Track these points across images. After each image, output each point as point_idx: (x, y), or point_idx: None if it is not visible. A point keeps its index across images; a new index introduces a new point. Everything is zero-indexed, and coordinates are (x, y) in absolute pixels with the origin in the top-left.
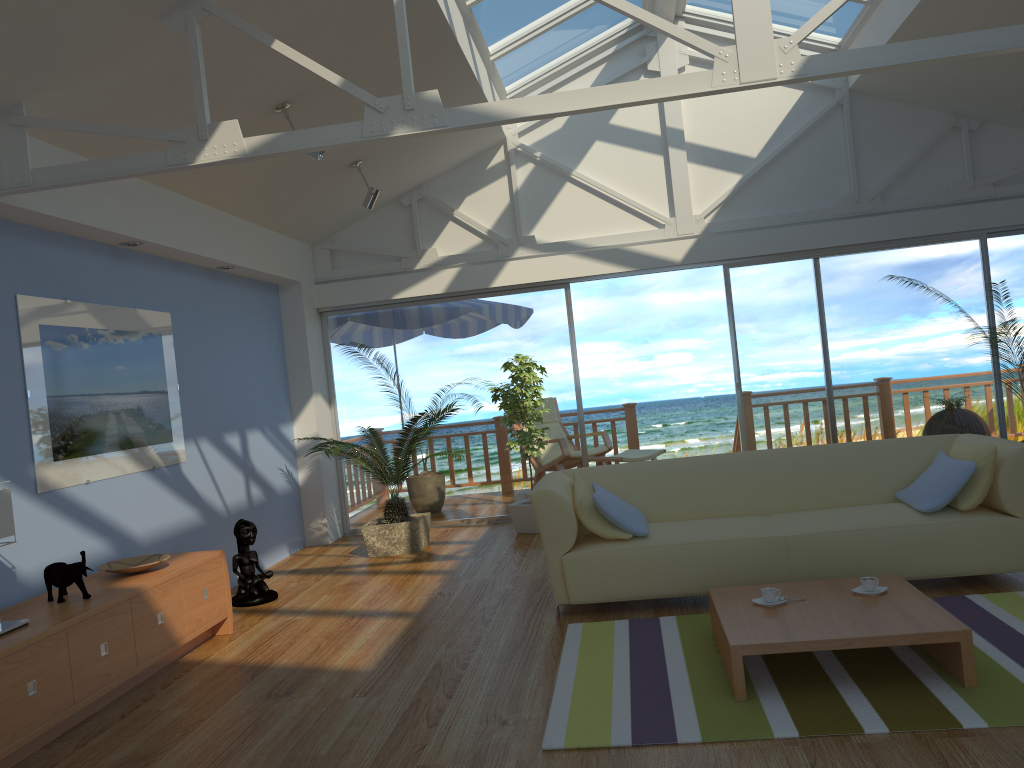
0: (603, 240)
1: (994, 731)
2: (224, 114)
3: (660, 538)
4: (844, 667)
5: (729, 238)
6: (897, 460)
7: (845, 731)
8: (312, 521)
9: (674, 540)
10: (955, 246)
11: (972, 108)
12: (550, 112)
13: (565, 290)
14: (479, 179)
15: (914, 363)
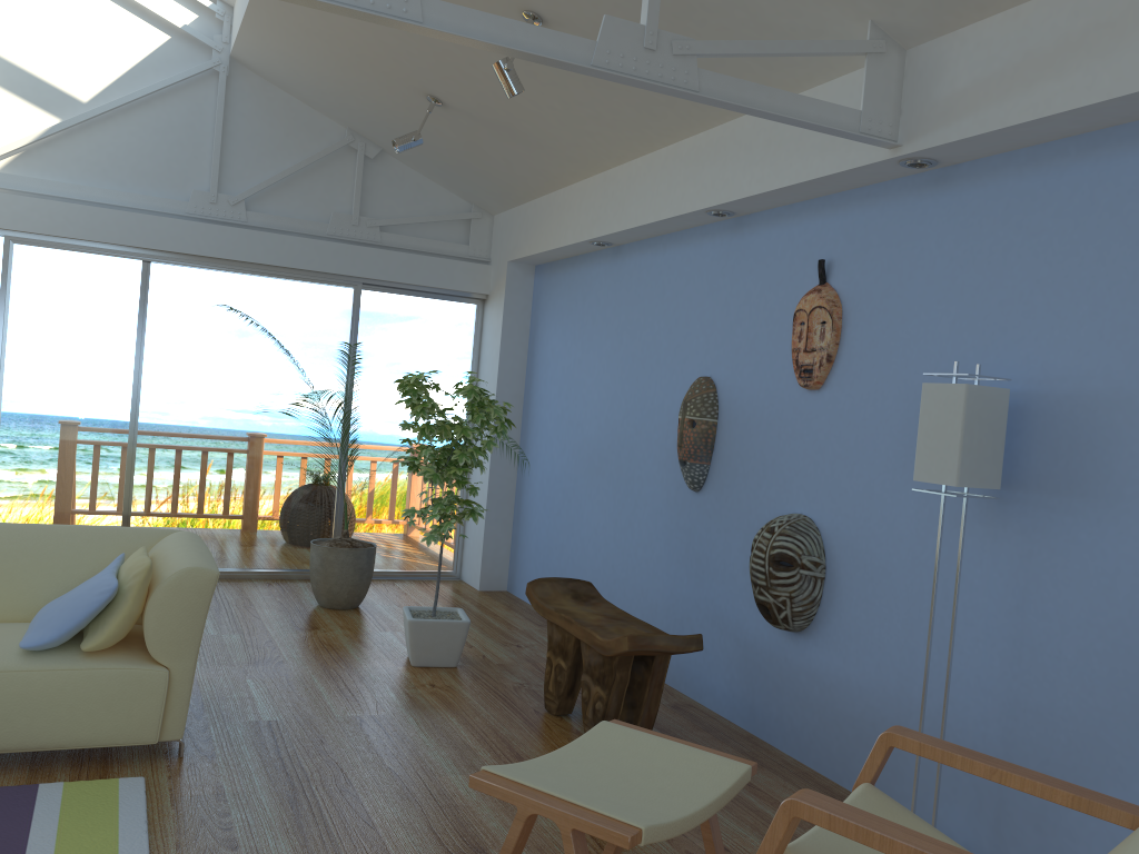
0: None
1: None
2: None
3: None
4: None
5: (20, 201)
6: (66, 559)
7: None
8: None
9: None
10: (325, 290)
11: (369, 130)
12: None
13: None
14: None
15: (250, 423)
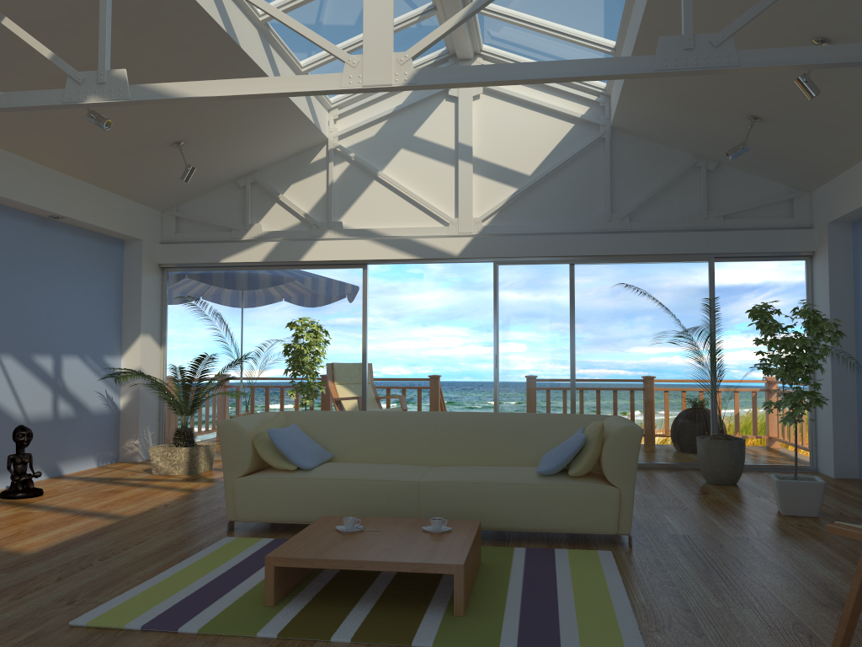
0: (397, 231)
1: None
2: (22, 84)
3: (319, 472)
4: (384, 590)
5: (500, 240)
6: (551, 431)
7: (315, 637)
8: (126, 441)
9: (328, 475)
10: (688, 265)
11: (707, 151)
12: (211, 95)
13: (363, 270)
14: (303, 171)
15: (645, 361)
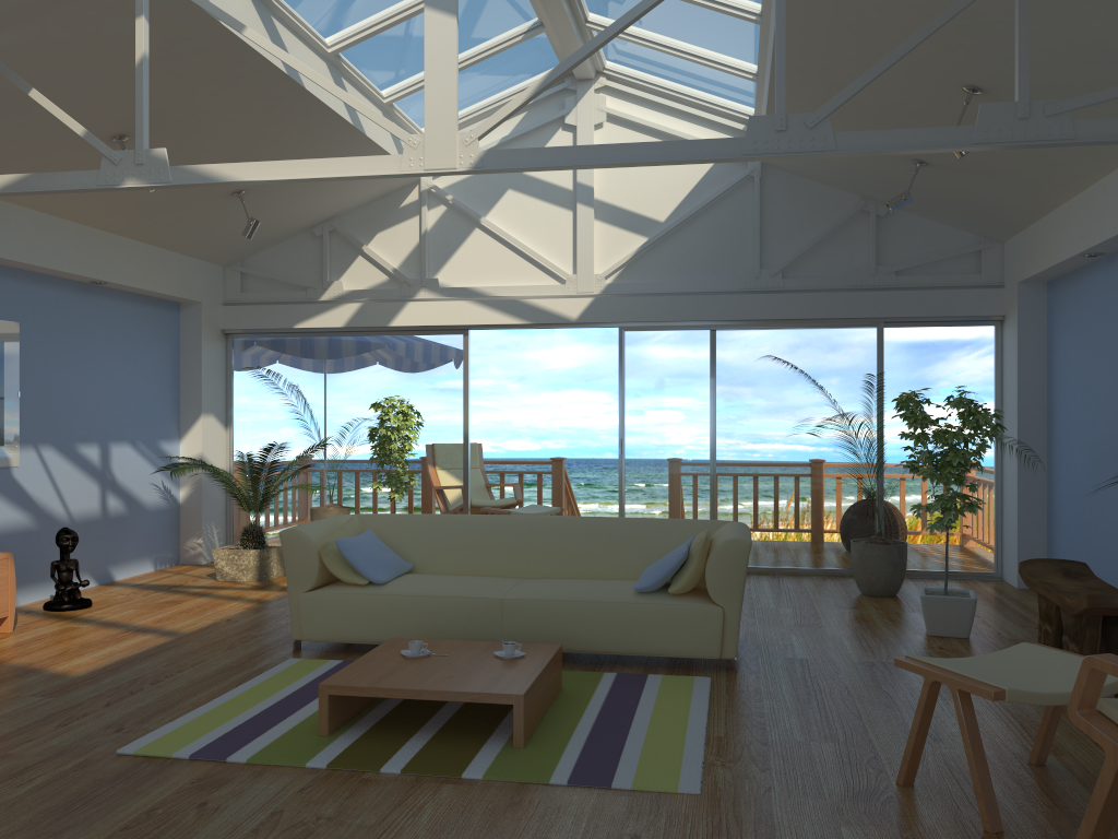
0: (504, 290)
1: (482, 783)
2: (54, 142)
3: (393, 587)
4: (448, 720)
5: (626, 301)
6: (661, 540)
7: (365, 768)
8: (188, 540)
9: (403, 591)
10: (852, 332)
11: (876, 193)
12: (259, 179)
13: (464, 336)
14: (392, 216)
15: (799, 447)
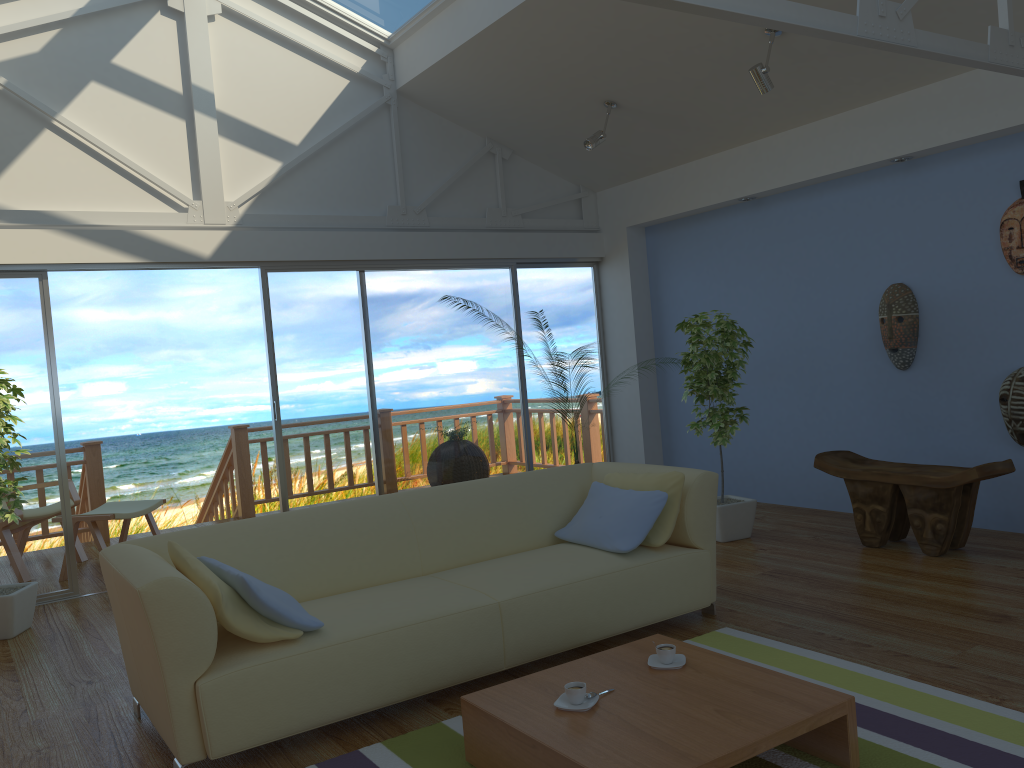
0: (102, 217)
1: None
2: None
3: (341, 629)
4: None
5: (270, 236)
6: (550, 495)
7: None
8: None
9: (363, 629)
10: (491, 273)
11: (510, 136)
12: None
13: (40, 280)
14: None
15: (456, 391)
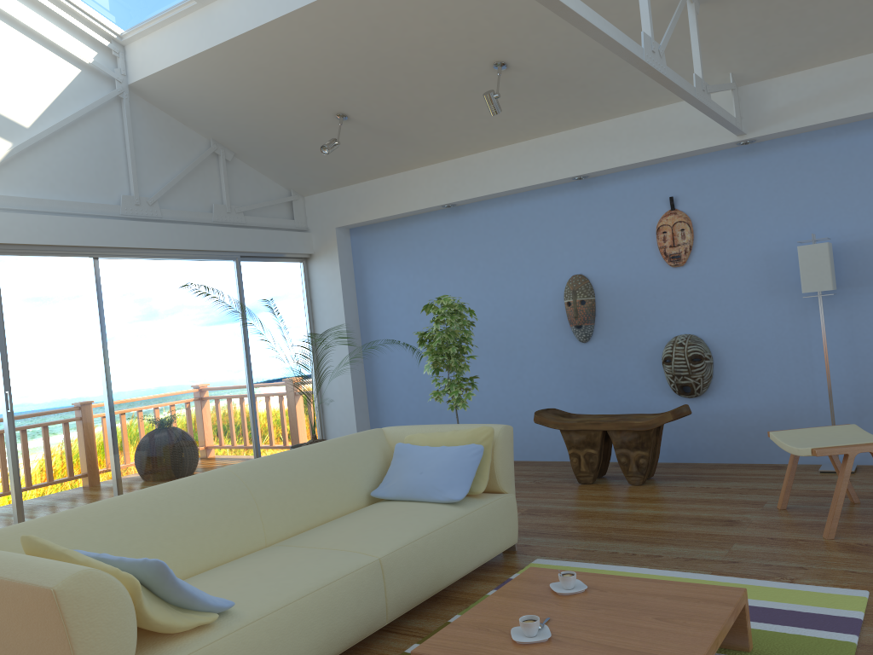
0: None
1: None
2: None
3: (250, 606)
4: None
5: (1, 217)
6: (360, 458)
7: None
8: None
9: (273, 603)
10: (218, 264)
11: (236, 139)
12: None
13: None
14: None
15: (189, 376)
